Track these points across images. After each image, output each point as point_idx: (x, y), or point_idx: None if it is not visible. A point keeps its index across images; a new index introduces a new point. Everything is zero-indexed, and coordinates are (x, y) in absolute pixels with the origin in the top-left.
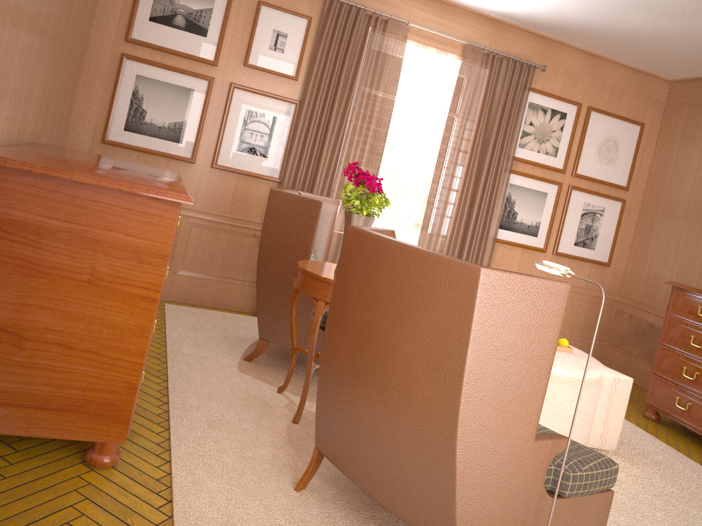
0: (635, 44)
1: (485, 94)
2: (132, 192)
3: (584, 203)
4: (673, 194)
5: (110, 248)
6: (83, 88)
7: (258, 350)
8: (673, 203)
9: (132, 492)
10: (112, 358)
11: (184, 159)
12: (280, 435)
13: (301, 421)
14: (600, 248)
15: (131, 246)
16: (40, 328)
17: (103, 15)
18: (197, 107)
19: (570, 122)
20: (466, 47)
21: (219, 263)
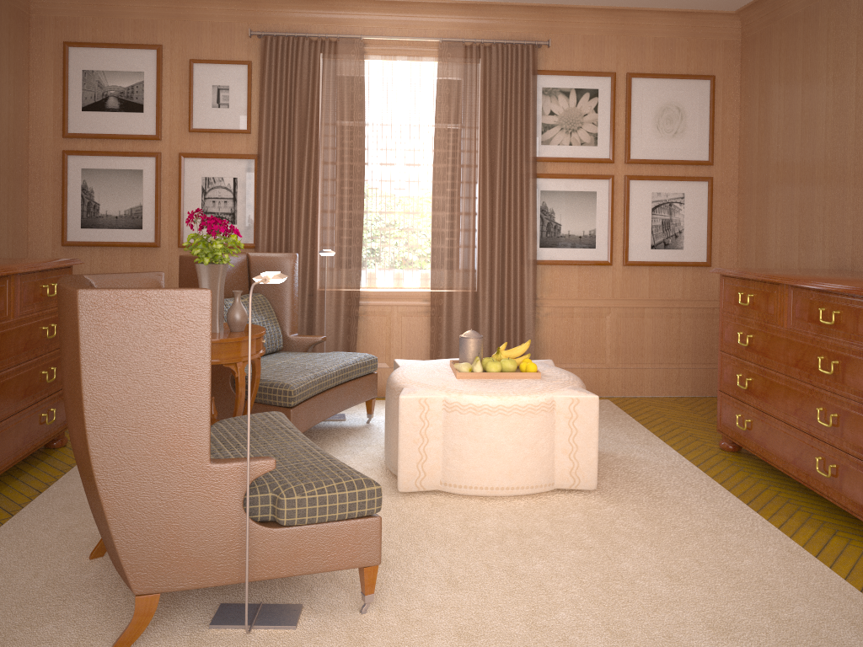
0: None
1: (478, 92)
2: None
3: (651, 193)
4: (763, 156)
5: None
6: (33, 195)
7: None
8: (764, 168)
9: None
10: None
11: (148, 244)
12: None
13: None
14: (690, 246)
15: None
16: None
17: (37, 117)
18: (149, 187)
19: (605, 99)
20: (440, 45)
21: None
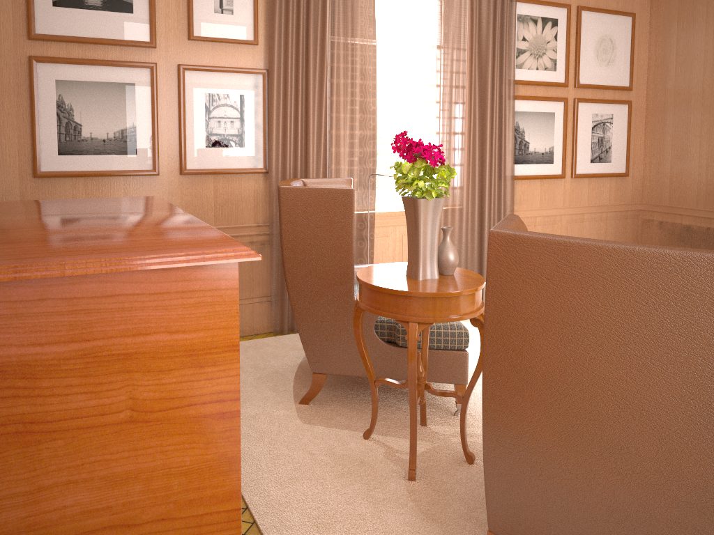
0: None
1: (470, 15)
2: (166, 267)
3: (592, 114)
4: (682, 84)
5: (151, 361)
6: None
7: (315, 387)
8: (684, 93)
9: None
10: (195, 516)
11: (145, 172)
12: (406, 507)
13: (416, 474)
14: (616, 159)
15: (182, 346)
16: (74, 515)
17: None
18: (144, 104)
19: (562, 29)
20: None
21: None
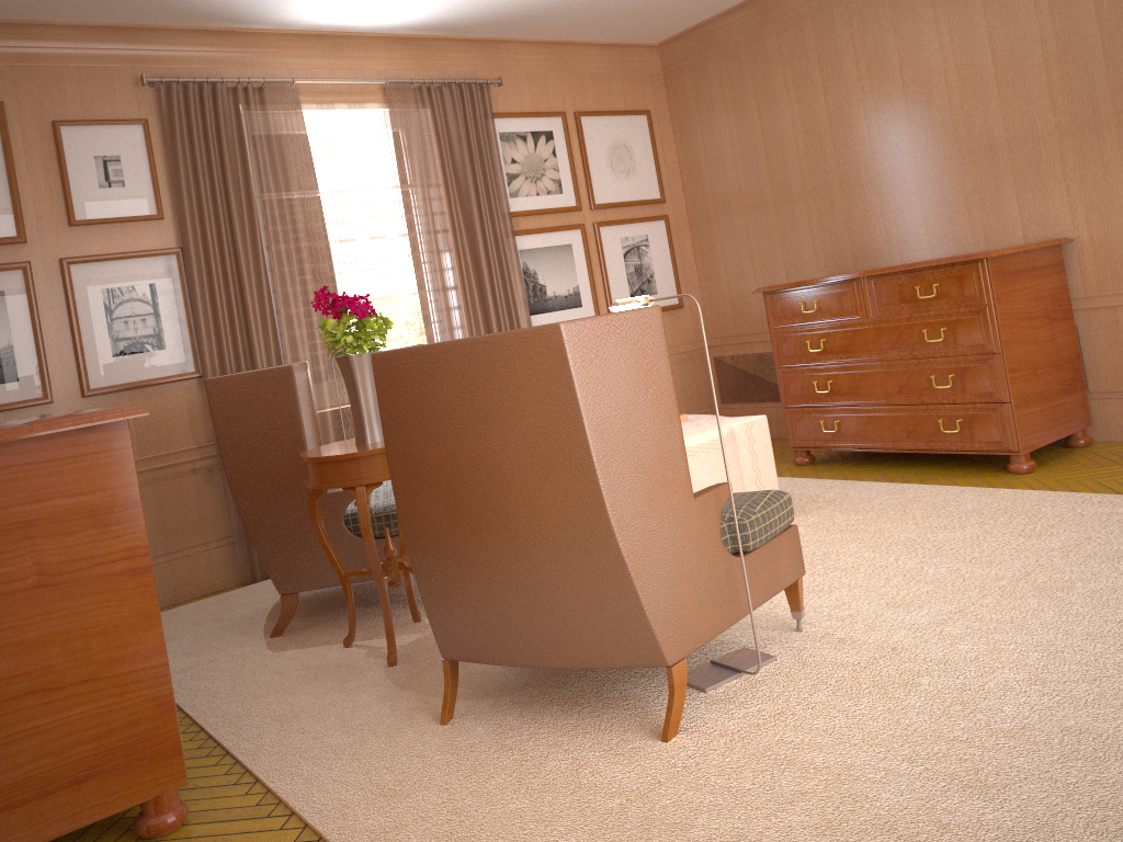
0: (599, 13)
1: (438, 142)
2: (54, 432)
3: (620, 238)
4: (718, 185)
5: (53, 525)
6: None
7: (287, 612)
8: (723, 196)
9: (234, 832)
10: (120, 675)
11: (34, 402)
12: (382, 685)
13: (399, 660)
14: (663, 289)
15: (82, 508)
16: None
17: None
18: (20, 315)
19: (561, 141)
20: (387, 88)
21: (156, 534)
